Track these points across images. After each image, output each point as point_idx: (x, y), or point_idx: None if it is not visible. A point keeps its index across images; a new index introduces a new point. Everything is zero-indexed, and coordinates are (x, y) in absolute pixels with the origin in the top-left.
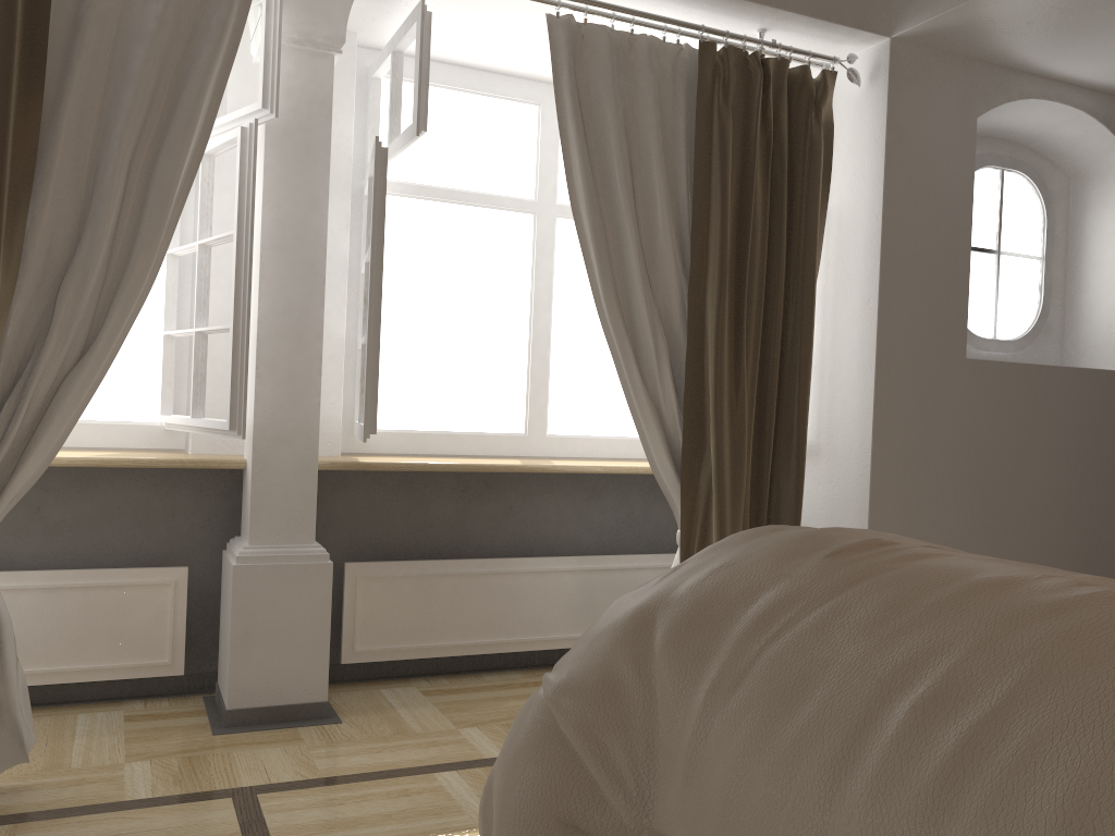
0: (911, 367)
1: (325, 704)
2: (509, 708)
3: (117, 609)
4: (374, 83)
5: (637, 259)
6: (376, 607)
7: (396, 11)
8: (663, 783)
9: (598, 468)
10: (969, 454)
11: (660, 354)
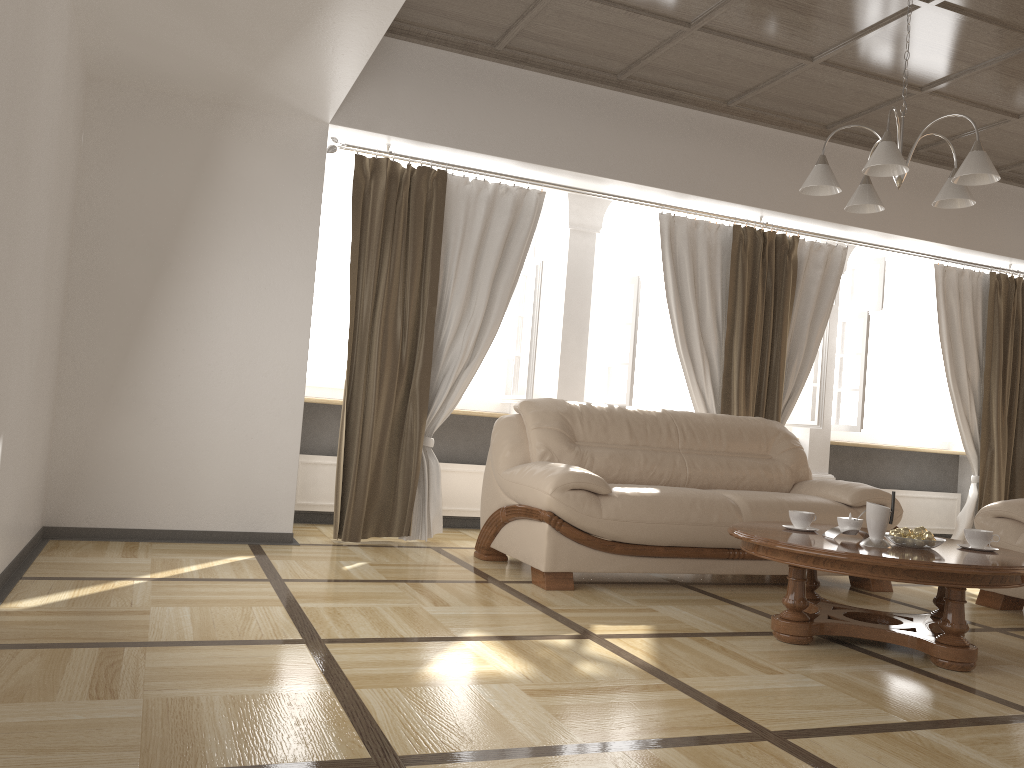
0: None
1: None
2: None
3: None
4: None
5: (964, 361)
6: None
7: (854, 252)
8: None
9: (921, 449)
10: None
11: (970, 400)
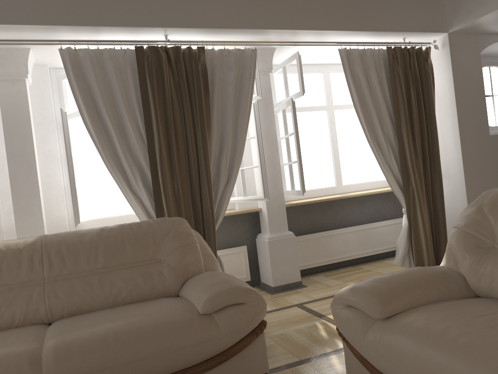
0: (472, 141)
1: (300, 282)
2: (356, 276)
3: (228, 261)
4: (271, 77)
5: (378, 122)
6: (303, 251)
7: (282, 54)
8: (496, 235)
9: (367, 193)
10: (496, 167)
11: (389, 151)
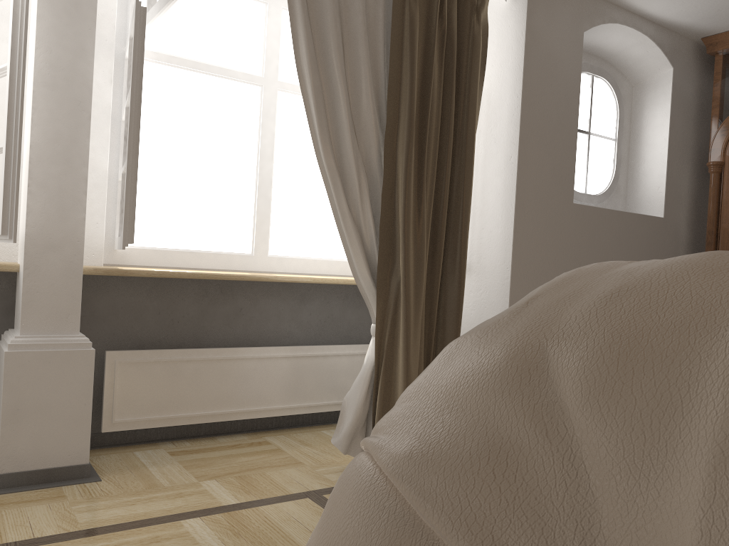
0: (538, 207)
1: (86, 466)
2: (239, 463)
3: None
4: None
5: (347, 113)
6: (131, 387)
7: None
8: None
9: (309, 279)
10: None
11: (362, 188)
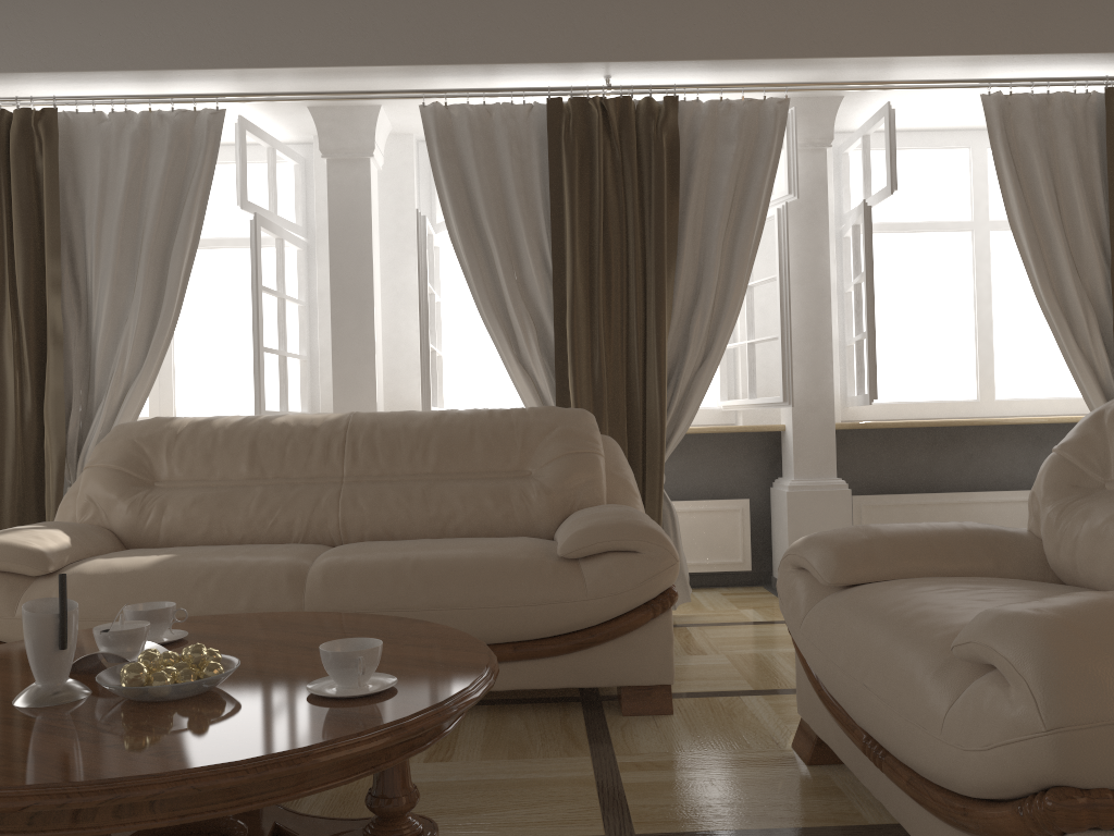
0: None
1: None
2: None
3: (708, 526)
4: (843, 157)
5: (1065, 257)
6: None
7: (863, 108)
8: (1112, 464)
9: (1043, 419)
10: None
11: (1090, 324)
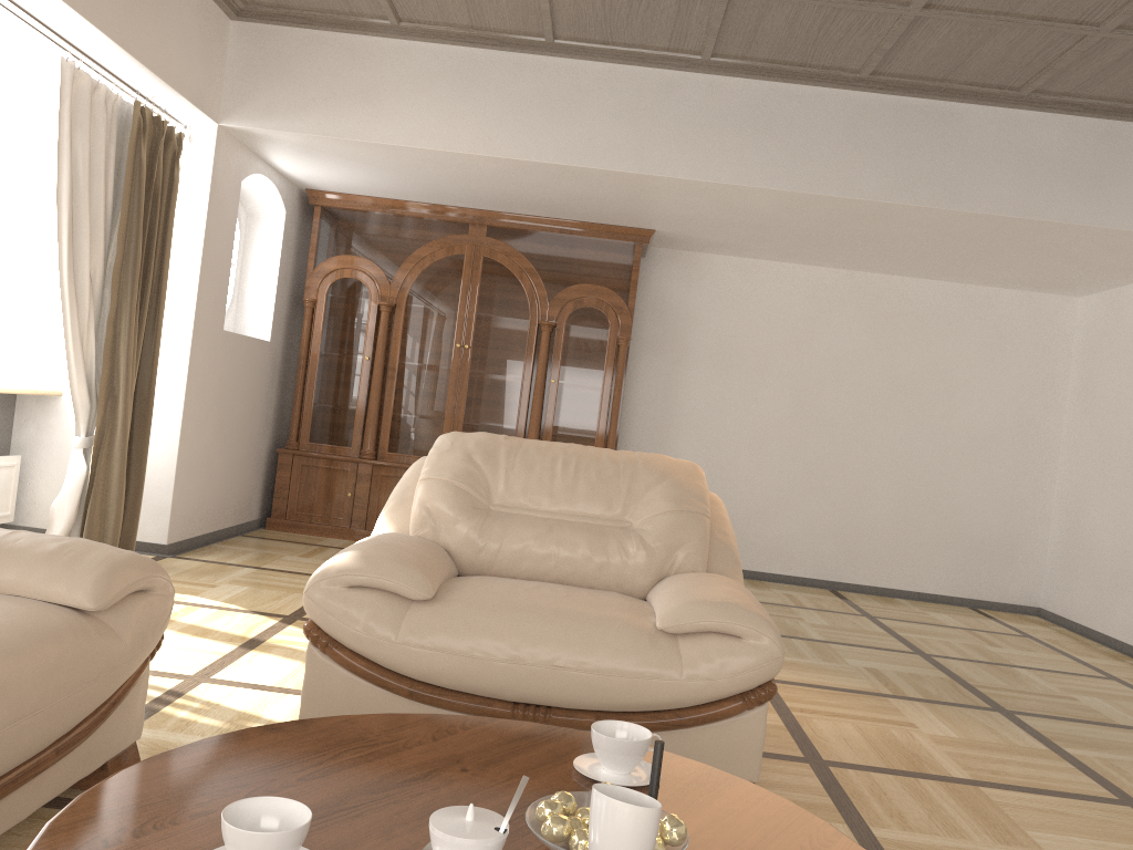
0: (205, 334)
1: None
2: None
3: None
4: None
5: (89, 245)
6: None
7: None
8: (493, 493)
9: None
10: (219, 389)
11: (90, 312)
